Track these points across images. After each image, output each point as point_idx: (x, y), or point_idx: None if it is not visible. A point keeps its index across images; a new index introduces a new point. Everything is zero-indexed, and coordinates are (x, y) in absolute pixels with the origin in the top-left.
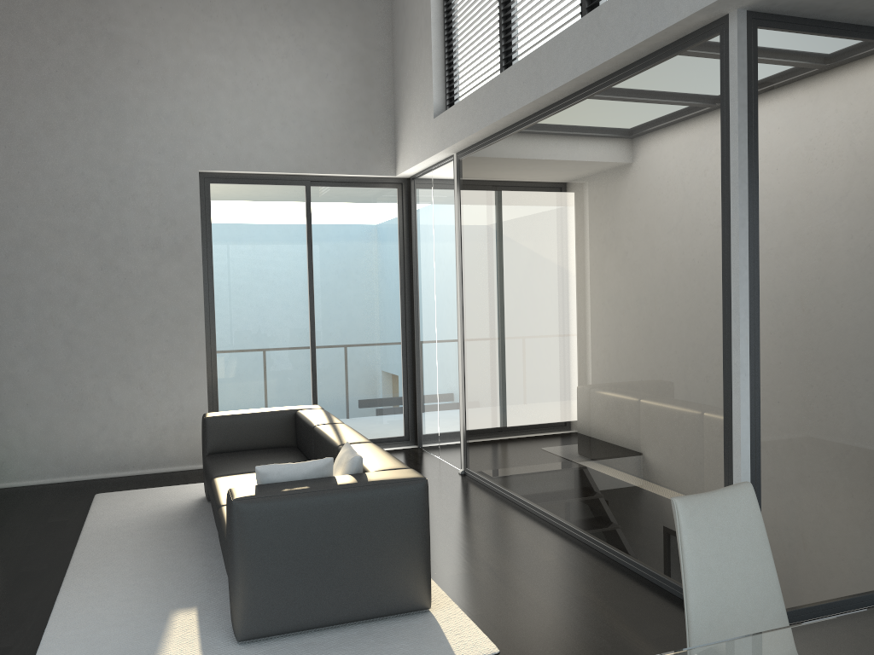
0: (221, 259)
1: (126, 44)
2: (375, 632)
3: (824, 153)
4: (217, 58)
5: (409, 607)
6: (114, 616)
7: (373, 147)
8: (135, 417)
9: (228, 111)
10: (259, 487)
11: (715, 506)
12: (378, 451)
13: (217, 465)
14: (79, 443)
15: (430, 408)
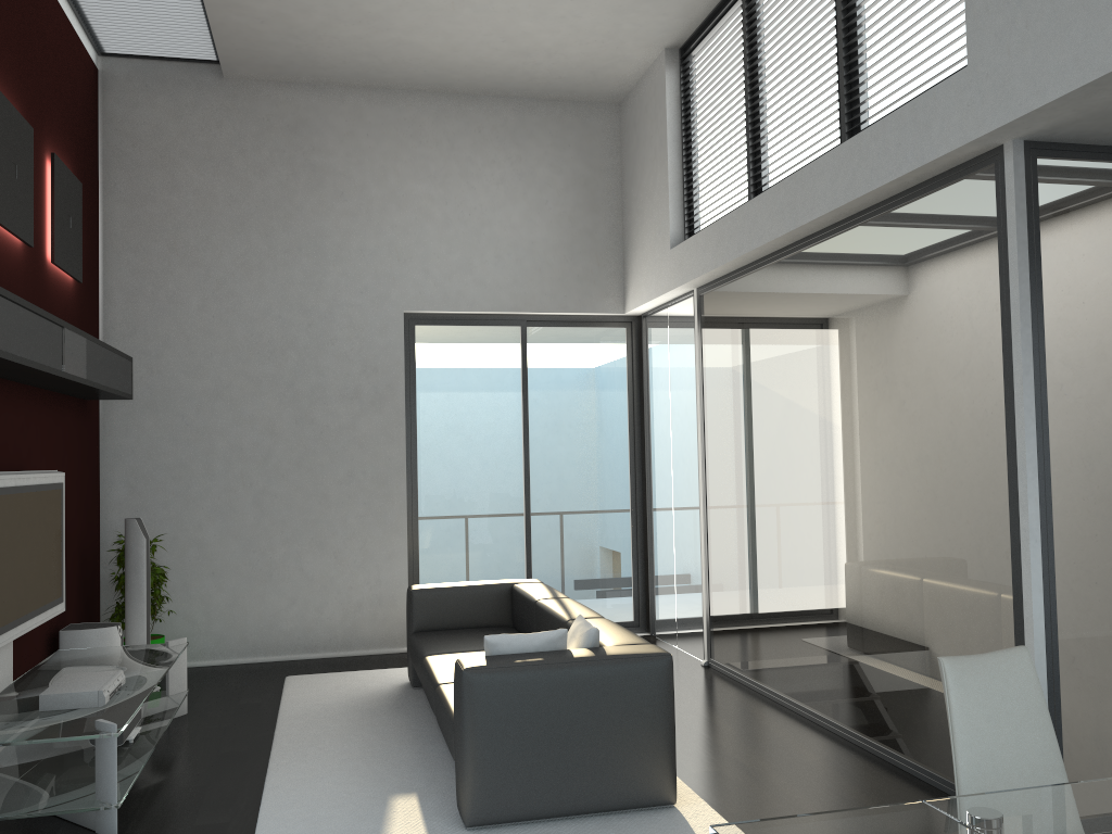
0: (425, 411)
1: (330, 175)
2: (614, 824)
3: None
4: (426, 187)
5: (652, 800)
6: (330, 798)
7: (598, 280)
8: (327, 590)
9: (437, 244)
10: (490, 657)
11: (986, 668)
12: (614, 626)
13: (426, 643)
14: (266, 619)
15: (665, 586)
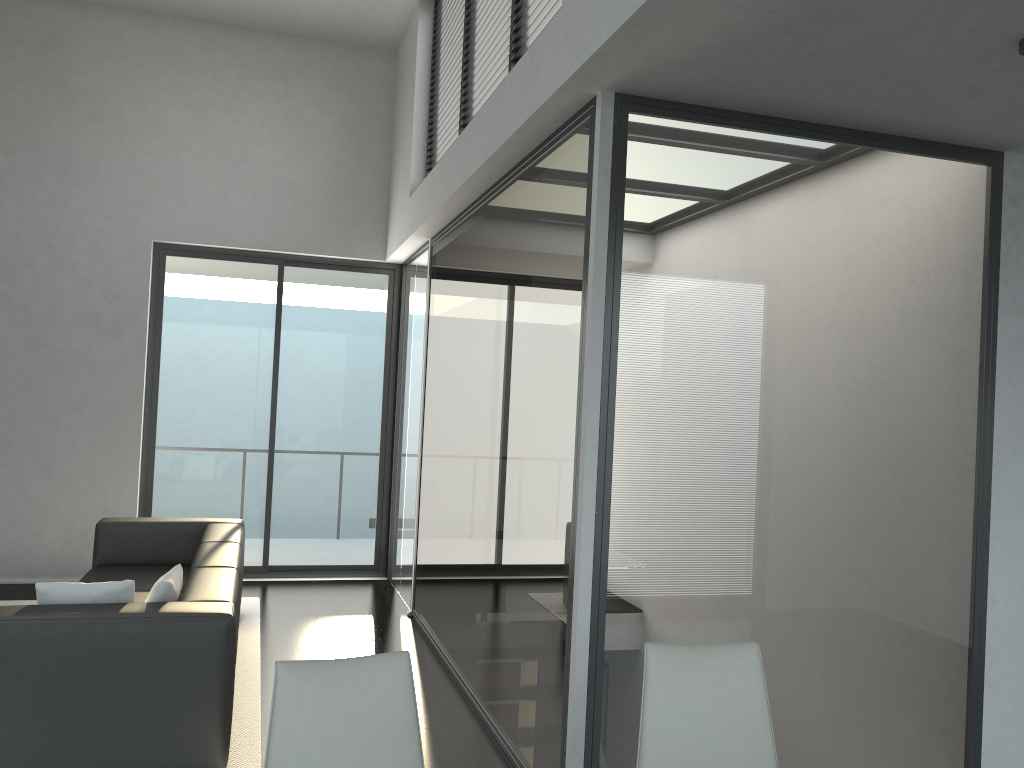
0: (171, 342)
1: (82, 96)
2: None
3: (714, 263)
4: (185, 116)
5: None
6: None
7: (361, 226)
8: (49, 516)
9: (193, 176)
10: (28, 608)
11: (339, 676)
12: (221, 578)
13: (89, 579)
14: None
15: (398, 534)
